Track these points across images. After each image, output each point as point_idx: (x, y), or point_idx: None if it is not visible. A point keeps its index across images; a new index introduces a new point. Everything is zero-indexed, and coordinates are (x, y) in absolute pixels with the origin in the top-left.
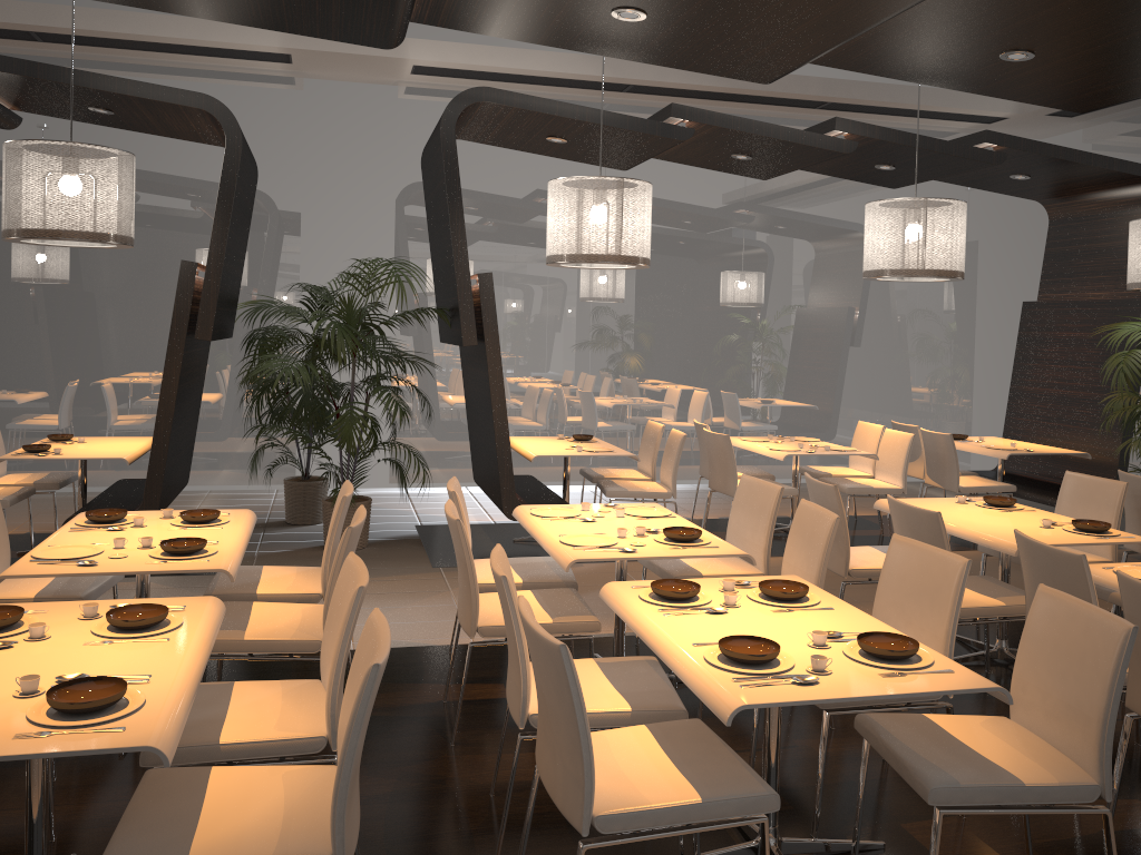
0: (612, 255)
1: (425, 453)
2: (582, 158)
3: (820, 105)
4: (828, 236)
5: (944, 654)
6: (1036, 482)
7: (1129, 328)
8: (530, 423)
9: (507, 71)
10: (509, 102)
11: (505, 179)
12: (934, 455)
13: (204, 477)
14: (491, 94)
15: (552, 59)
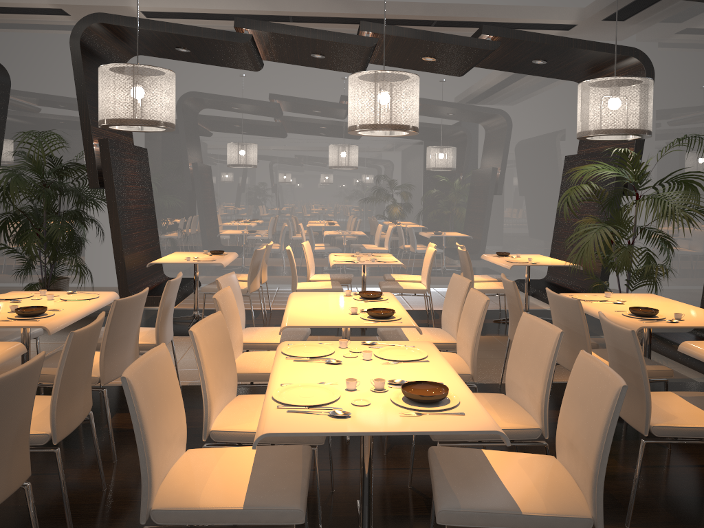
0: (126, 119)
1: (167, 264)
2: (220, 63)
3: (432, 23)
4: (448, 116)
5: (50, 408)
6: (556, 287)
7: (587, 169)
8: (237, 245)
9: (201, 11)
10: (117, 22)
11: (217, 85)
12: (463, 266)
13: (29, 278)
14: (104, 17)
15: (228, 1)
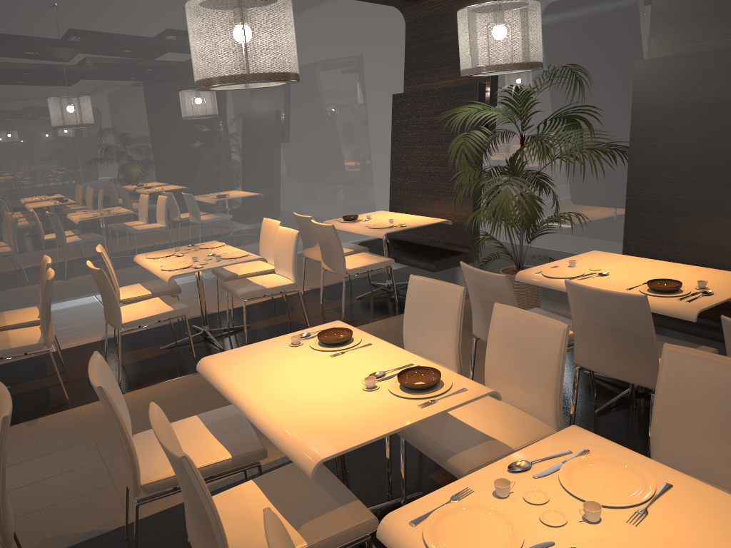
0: None
1: None
2: None
3: None
4: None
5: None
6: (415, 246)
7: (467, 111)
8: None
9: None
10: None
11: None
12: (324, 244)
13: None
14: None
15: None
